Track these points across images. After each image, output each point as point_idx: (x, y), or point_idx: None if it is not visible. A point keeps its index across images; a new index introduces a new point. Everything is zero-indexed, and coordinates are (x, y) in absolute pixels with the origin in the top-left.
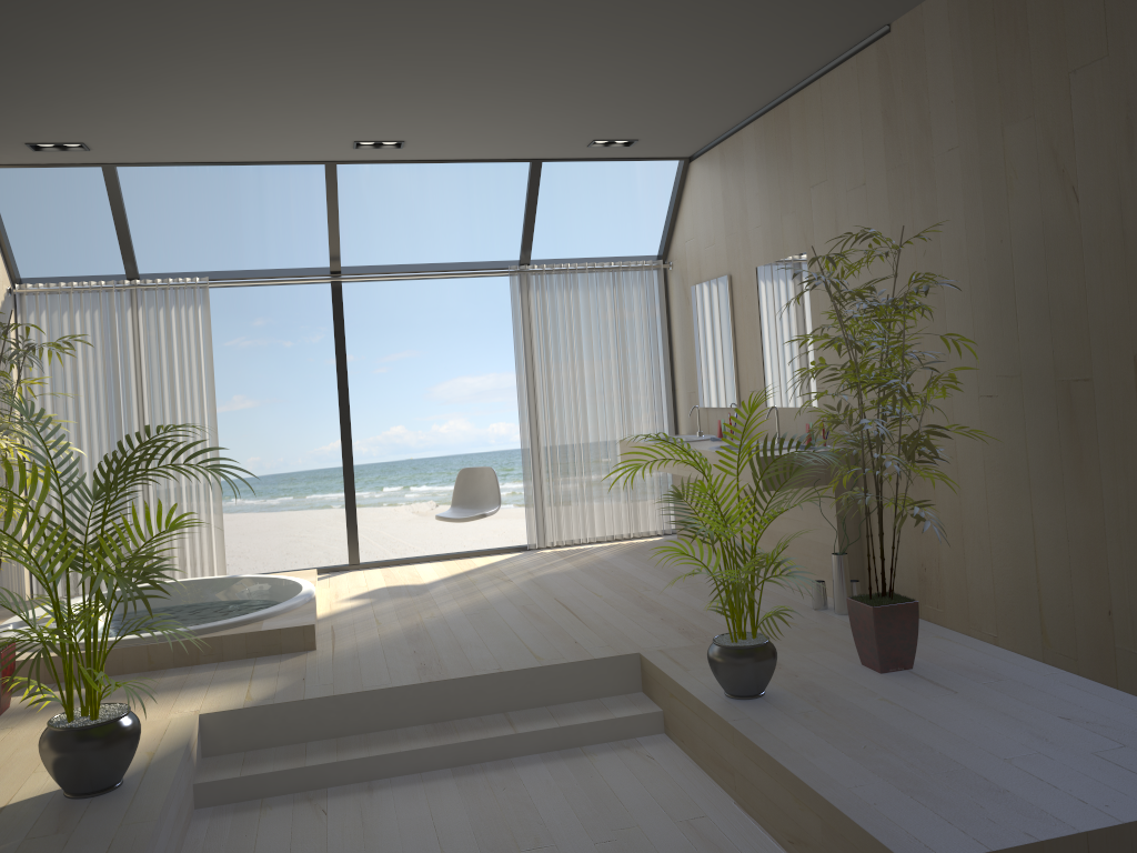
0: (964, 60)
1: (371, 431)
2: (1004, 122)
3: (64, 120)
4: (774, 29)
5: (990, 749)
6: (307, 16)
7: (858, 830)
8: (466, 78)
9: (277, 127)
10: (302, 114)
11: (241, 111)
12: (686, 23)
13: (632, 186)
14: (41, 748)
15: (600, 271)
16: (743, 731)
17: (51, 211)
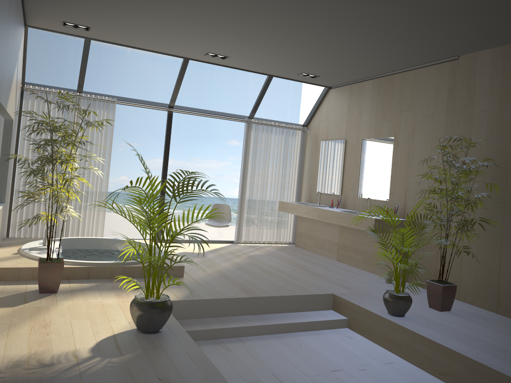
0: (496, 78)
1: (111, 176)
2: None
3: (94, 16)
4: (418, 48)
5: (510, 344)
6: (255, 1)
7: (492, 370)
8: (285, 39)
9: (183, 40)
10: (201, 37)
11: (177, 30)
12: (391, 39)
13: (247, 87)
14: (136, 309)
15: (281, 127)
16: (411, 329)
17: None
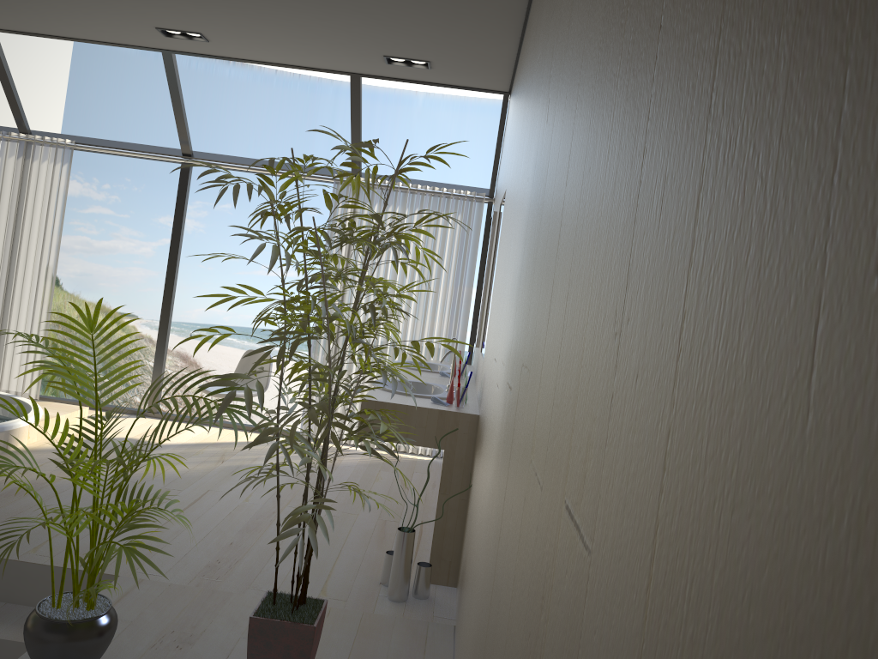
0: None
1: None
2: (552, 13)
3: None
4: None
5: None
6: None
7: None
8: None
9: (65, 0)
10: None
11: None
12: None
13: None
14: None
15: (423, 194)
16: None
17: None
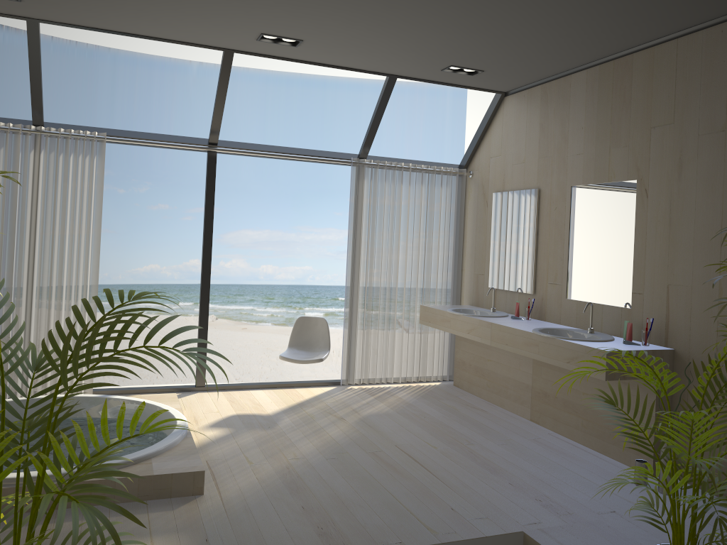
0: None
1: (175, 261)
2: None
3: None
4: None
5: None
6: None
7: None
8: None
9: (203, 6)
10: None
11: None
12: None
13: None
14: None
15: (419, 171)
16: None
17: None
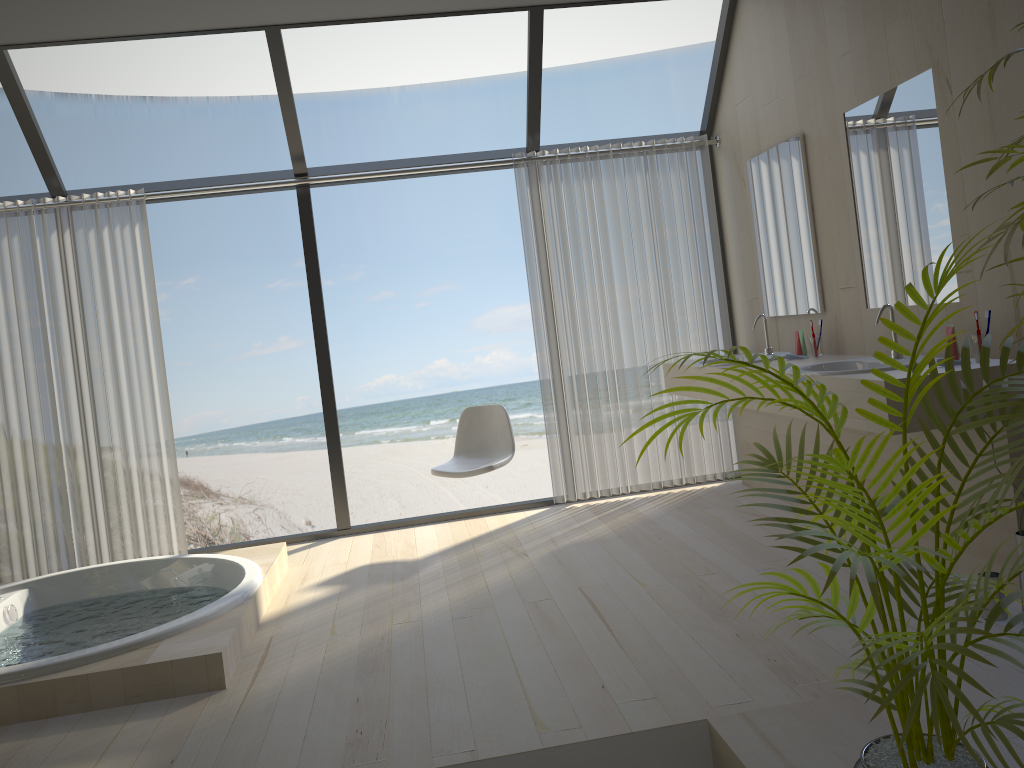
0: None
1: (415, 365)
2: None
3: None
4: None
5: None
6: None
7: None
8: None
9: None
10: None
11: None
12: None
13: (666, 99)
14: None
15: (627, 154)
16: None
17: (92, 165)
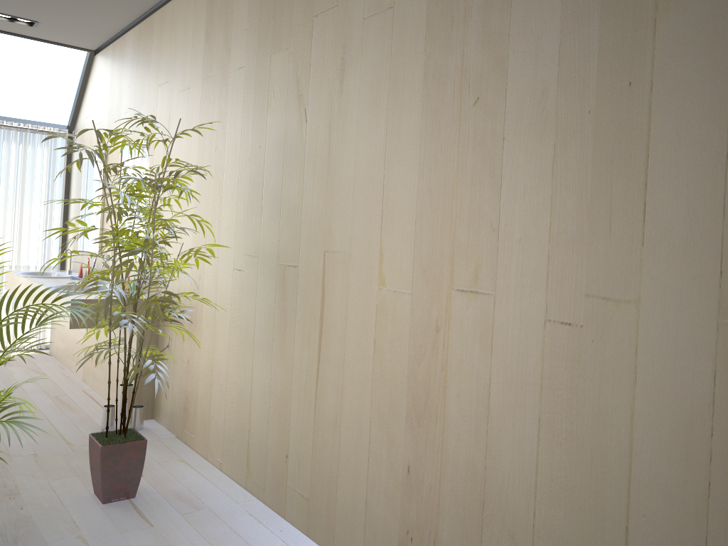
0: None
1: None
2: (272, 51)
3: None
4: None
5: None
6: None
7: None
8: None
9: None
10: None
11: None
12: None
13: None
14: None
15: (9, 129)
16: None
17: None
